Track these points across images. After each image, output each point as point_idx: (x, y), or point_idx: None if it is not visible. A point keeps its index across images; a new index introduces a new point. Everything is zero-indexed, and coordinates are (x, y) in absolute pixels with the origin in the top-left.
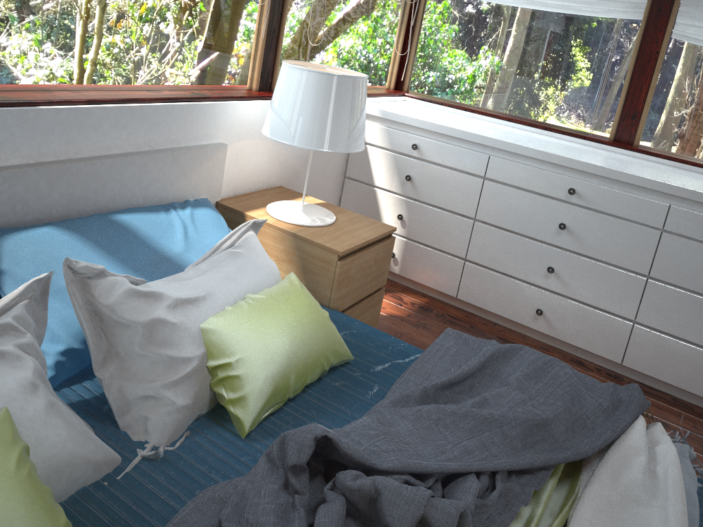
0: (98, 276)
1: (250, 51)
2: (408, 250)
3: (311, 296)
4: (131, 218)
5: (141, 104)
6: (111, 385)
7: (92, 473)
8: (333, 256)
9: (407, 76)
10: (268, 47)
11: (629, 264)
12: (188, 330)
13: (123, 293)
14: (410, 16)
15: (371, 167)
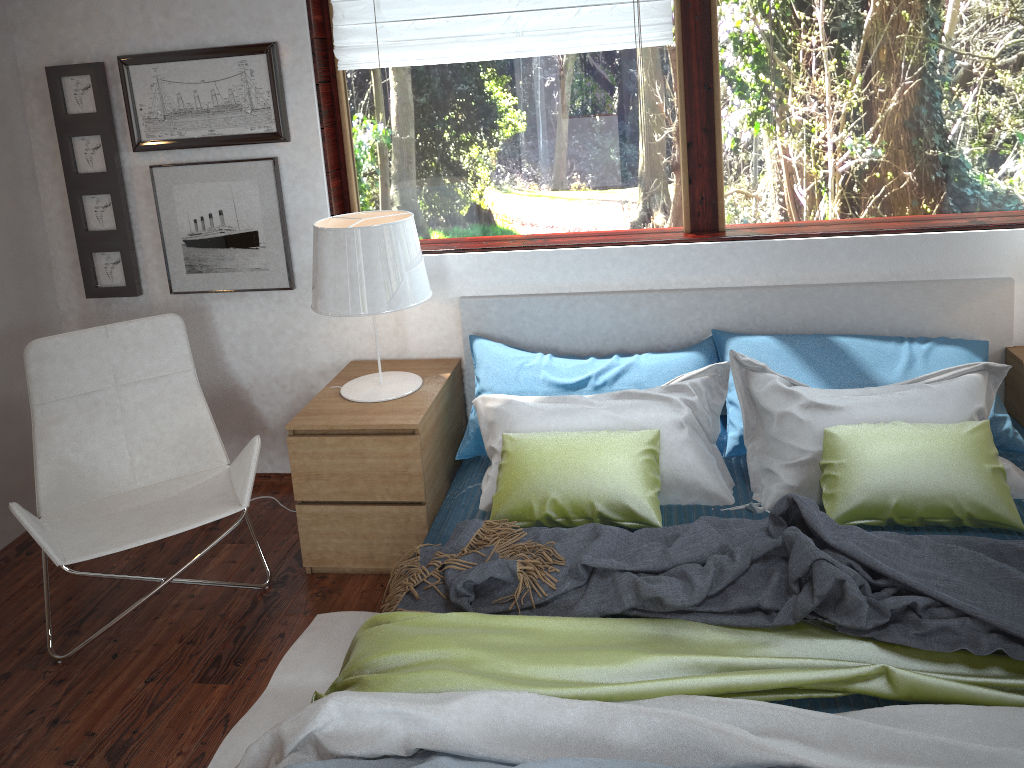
0: (762, 371)
1: None
2: None
3: (978, 443)
4: (850, 342)
5: (881, 235)
6: (751, 455)
7: (703, 497)
8: None
9: None
10: None
11: None
12: (811, 428)
13: (769, 386)
14: None
15: None
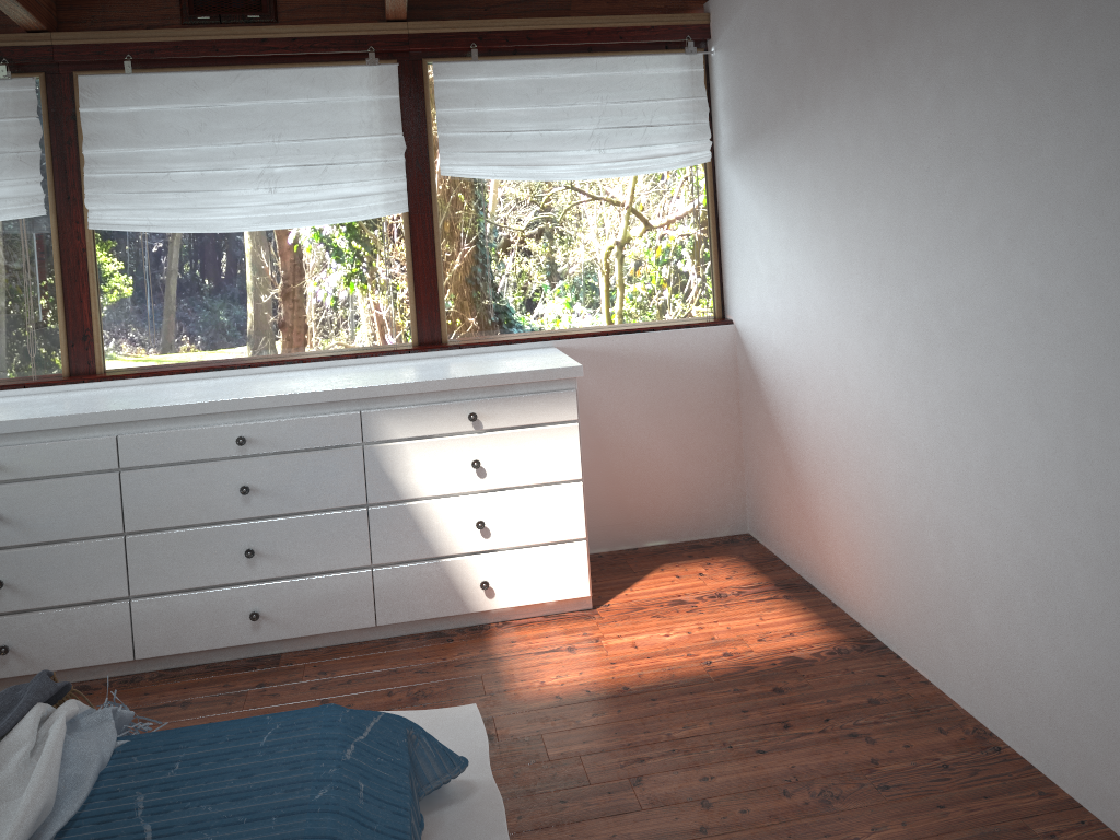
0: None
1: None
2: None
3: None
4: None
5: None
6: None
7: None
8: None
9: None
10: None
11: (98, 528)
12: None
13: None
14: None
15: None
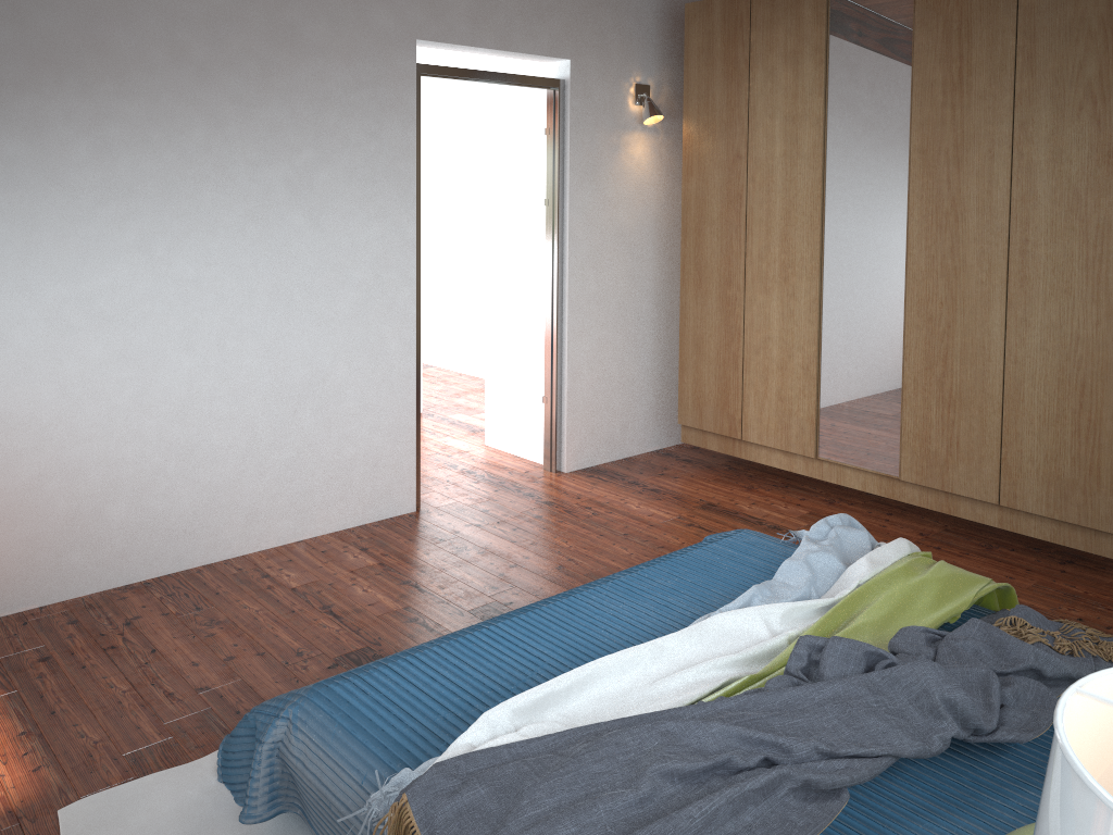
0: None
1: None
2: None
3: None
4: None
5: None
6: None
7: None
8: None
9: None
10: None
11: None
12: None
13: None
14: None
15: None
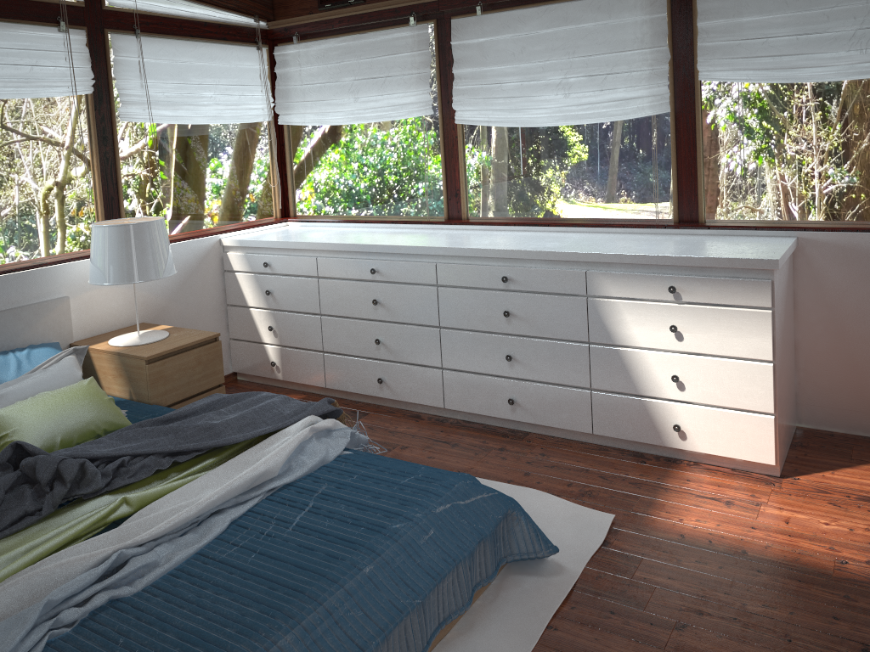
0: None
1: (91, 219)
2: (284, 356)
3: (96, 387)
4: None
5: None
6: None
7: None
8: (142, 362)
9: (290, 203)
10: (109, 212)
11: (426, 320)
12: None
13: None
14: (281, 150)
15: (242, 290)
